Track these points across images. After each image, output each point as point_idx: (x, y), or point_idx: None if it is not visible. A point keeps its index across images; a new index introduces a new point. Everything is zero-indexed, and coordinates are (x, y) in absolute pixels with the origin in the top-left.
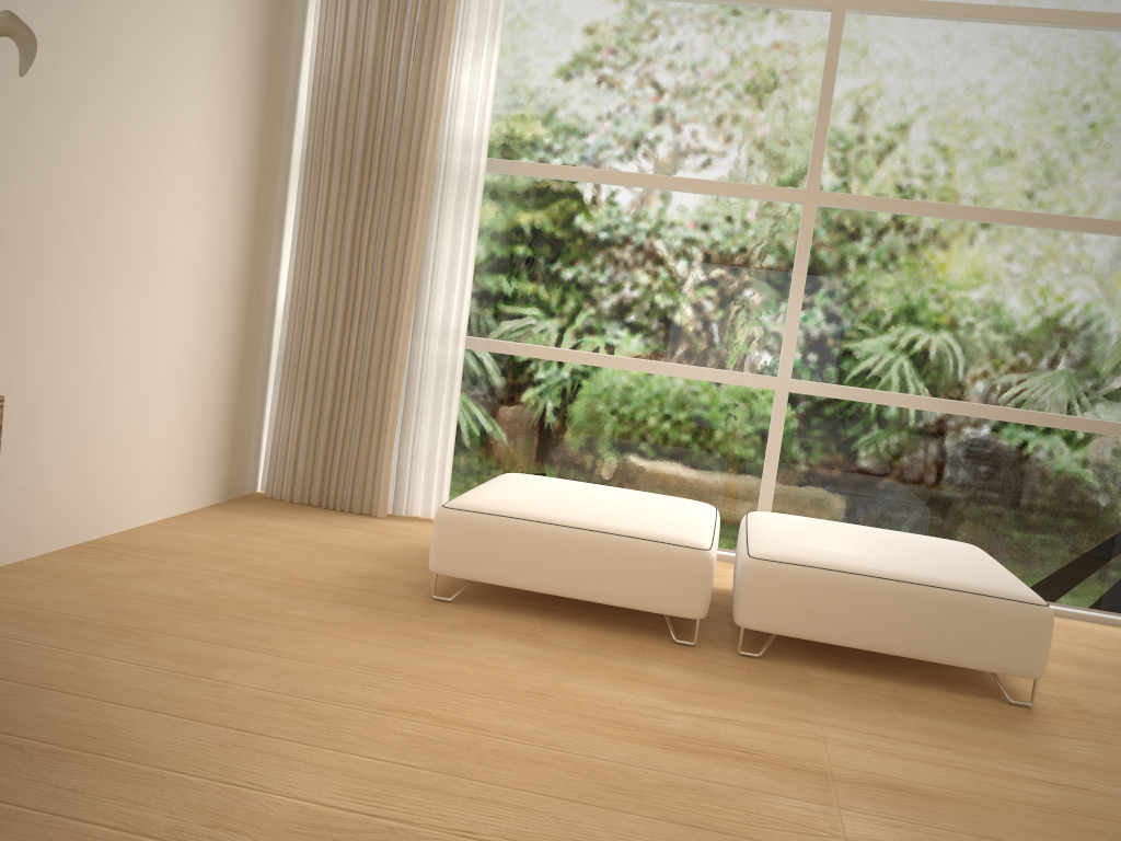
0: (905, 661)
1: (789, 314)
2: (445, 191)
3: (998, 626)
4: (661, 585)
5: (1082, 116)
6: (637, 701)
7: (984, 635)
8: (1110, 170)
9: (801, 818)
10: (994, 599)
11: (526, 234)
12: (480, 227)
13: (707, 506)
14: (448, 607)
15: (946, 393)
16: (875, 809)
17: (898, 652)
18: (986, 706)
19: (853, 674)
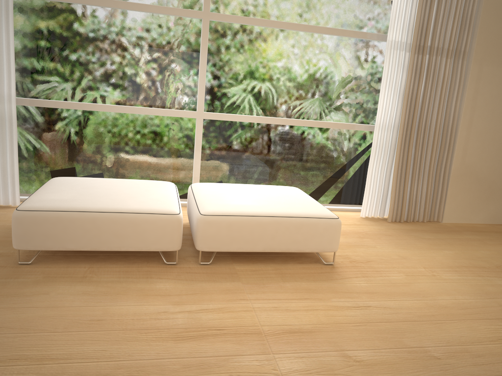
0: None
1: (200, 78)
2: None
3: (319, 231)
4: (156, 236)
5: None
6: (154, 310)
7: (313, 236)
8: (341, 4)
9: (257, 368)
10: (317, 219)
11: (45, 35)
12: (14, 30)
13: (170, 184)
14: (29, 268)
15: (276, 114)
16: (289, 349)
17: (276, 250)
18: (316, 268)
19: (255, 263)
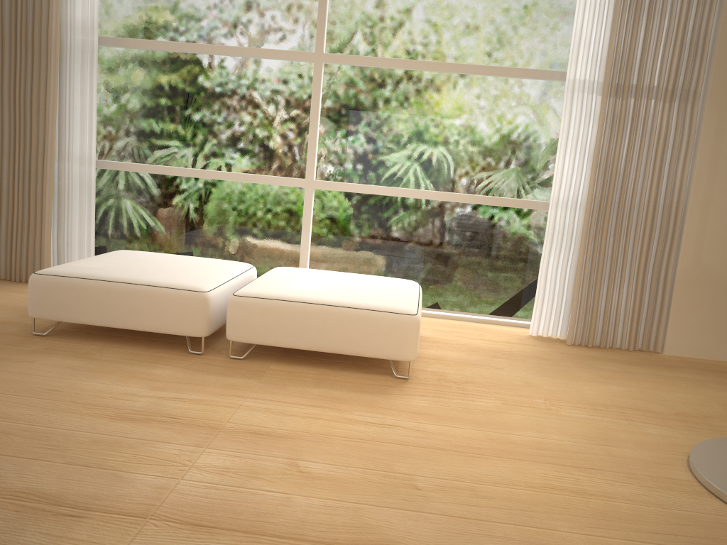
0: (348, 356)
1: (310, 137)
2: (71, 60)
3: (384, 330)
4: (176, 316)
5: None
6: (124, 391)
7: (376, 336)
8: (506, 33)
9: (172, 456)
10: (381, 313)
11: (136, 89)
12: (105, 85)
13: (245, 265)
14: (40, 339)
15: (412, 185)
16: (232, 447)
17: (325, 349)
18: (378, 380)
19: (302, 365)
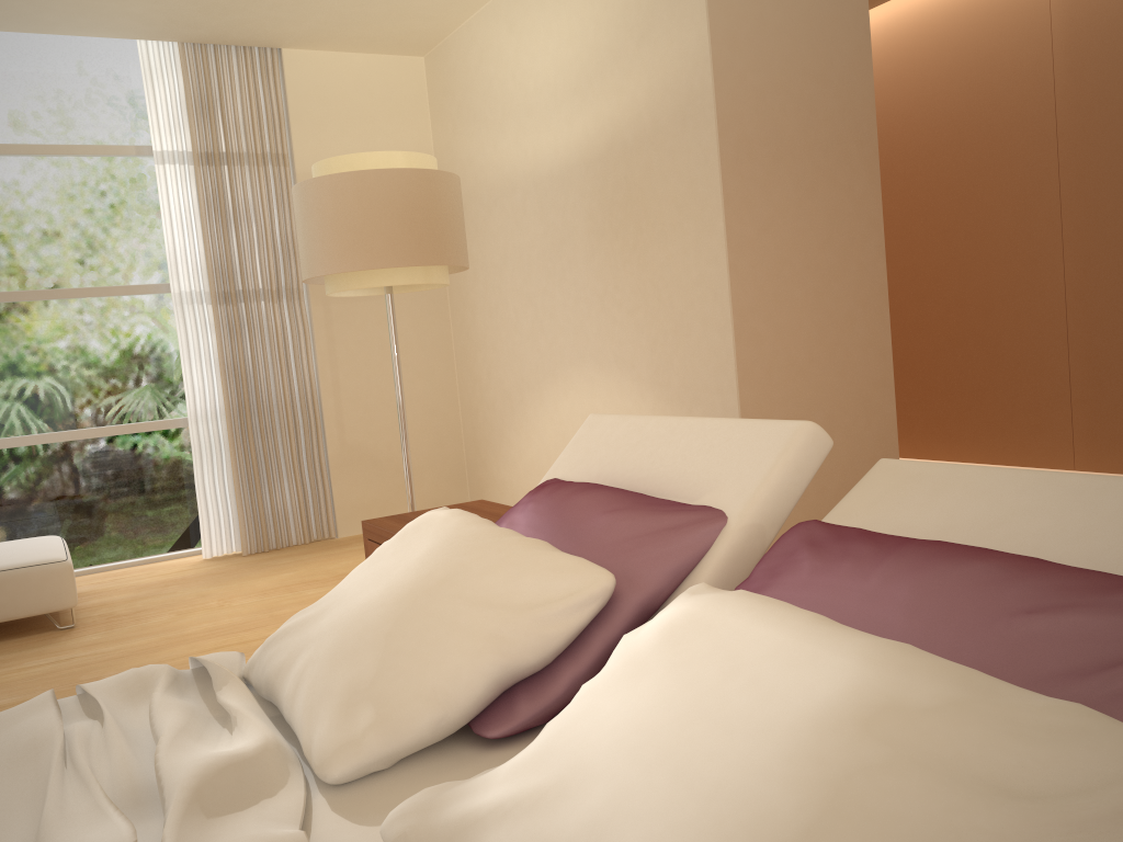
0: None
1: None
2: None
3: (34, 584)
4: None
5: (62, 217)
6: None
7: (27, 593)
8: (94, 252)
9: None
10: (27, 568)
11: None
12: None
13: None
14: None
15: (23, 431)
16: None
17: None
18: (41, 637)
19: None
